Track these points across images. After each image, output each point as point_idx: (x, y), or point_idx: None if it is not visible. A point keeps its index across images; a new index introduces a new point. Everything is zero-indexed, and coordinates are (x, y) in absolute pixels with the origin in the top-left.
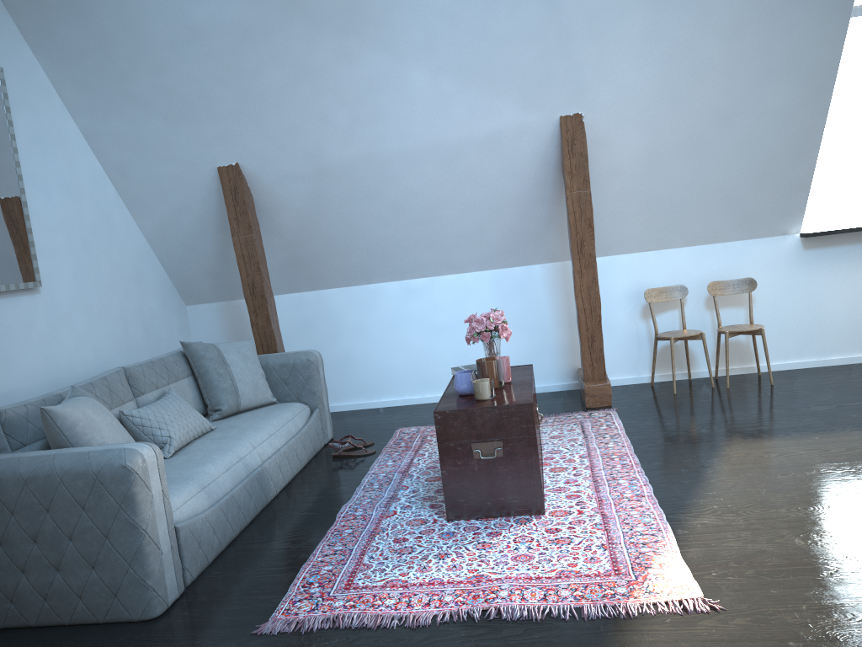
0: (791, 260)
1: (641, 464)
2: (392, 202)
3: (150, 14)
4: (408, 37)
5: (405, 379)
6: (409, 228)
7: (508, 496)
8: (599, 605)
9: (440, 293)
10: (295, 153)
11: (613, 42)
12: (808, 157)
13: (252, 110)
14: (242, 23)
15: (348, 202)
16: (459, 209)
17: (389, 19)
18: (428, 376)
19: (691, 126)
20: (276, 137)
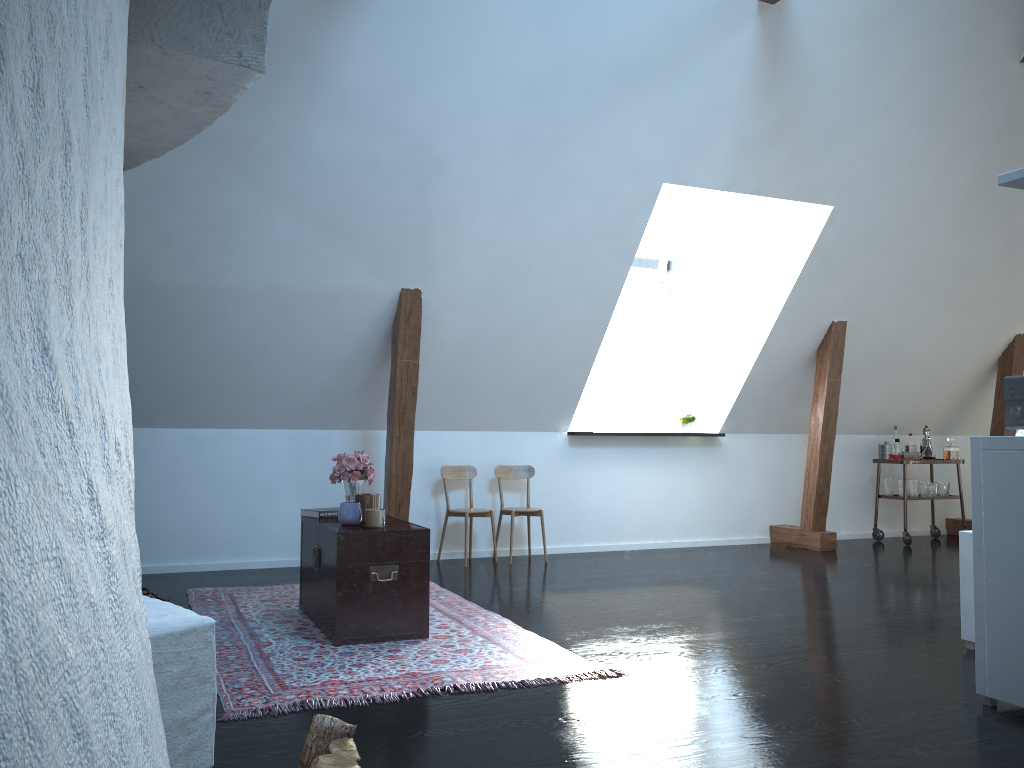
0: (559, 454)
1: (482, 608)
2: (209, 339)
3: None
4: (286, 181)
5: (172, 542)
6: (217, 371)
7: (397, 620)
8: (534, 679)
9: (230, 448)
10: None
11: (463, 234)
12: (586, 365)
13: None
14: None
15: (159, 330)
16: (278, 359)
17: (273, 160)
18: (201, 539)
19: (506, 321)
20: None
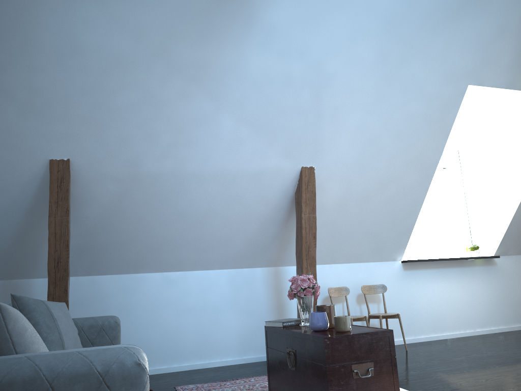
0: (398, 276)
1: None
2: (178, 209)
3: (47, 26)
4: (230, 94)
5: (157, 352)
6: (183, 231)
7: None
8: None
9: (191, 284)
10: (119, 159)
11: (342, 127)
12: (414, 214)
13: (99, 120)
14: (119, 53)
15: (146, 204)
16: (222, 220)
17: (222, 79)
18: (175, 349)
19: (366, 186)
20: (110, 144)
